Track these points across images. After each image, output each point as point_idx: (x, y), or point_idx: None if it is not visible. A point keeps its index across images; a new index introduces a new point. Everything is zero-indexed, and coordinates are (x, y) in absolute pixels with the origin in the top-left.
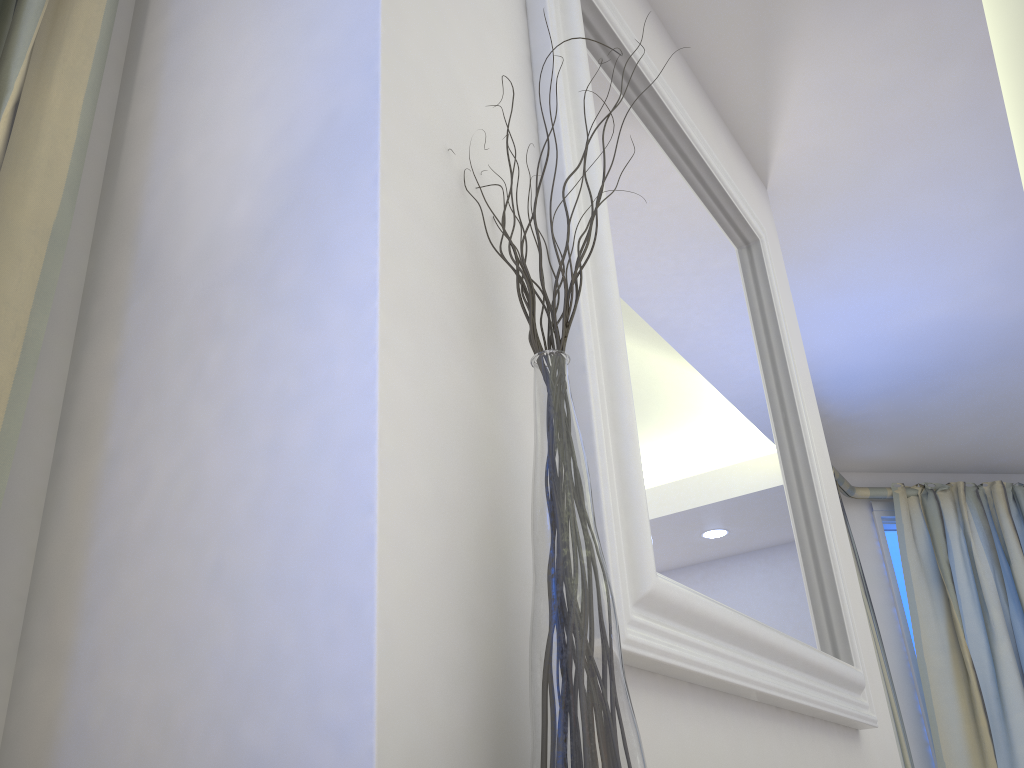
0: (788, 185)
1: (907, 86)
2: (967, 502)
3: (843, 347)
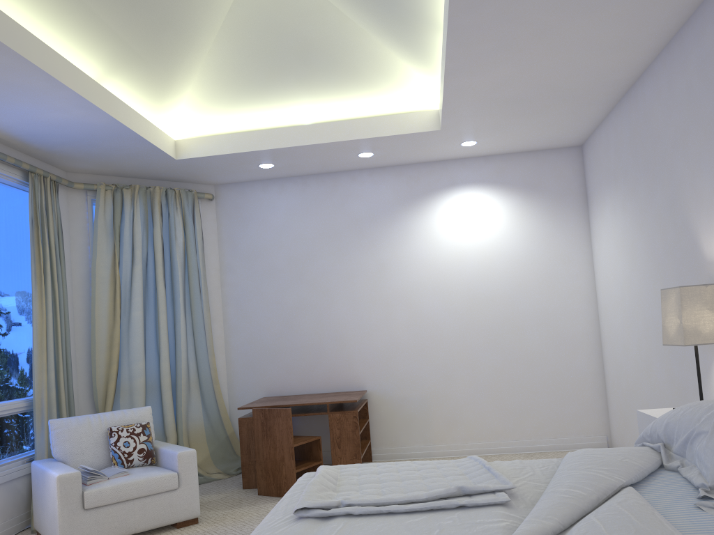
0: None
1: None
2: (139, 196)
3: (19, 123)
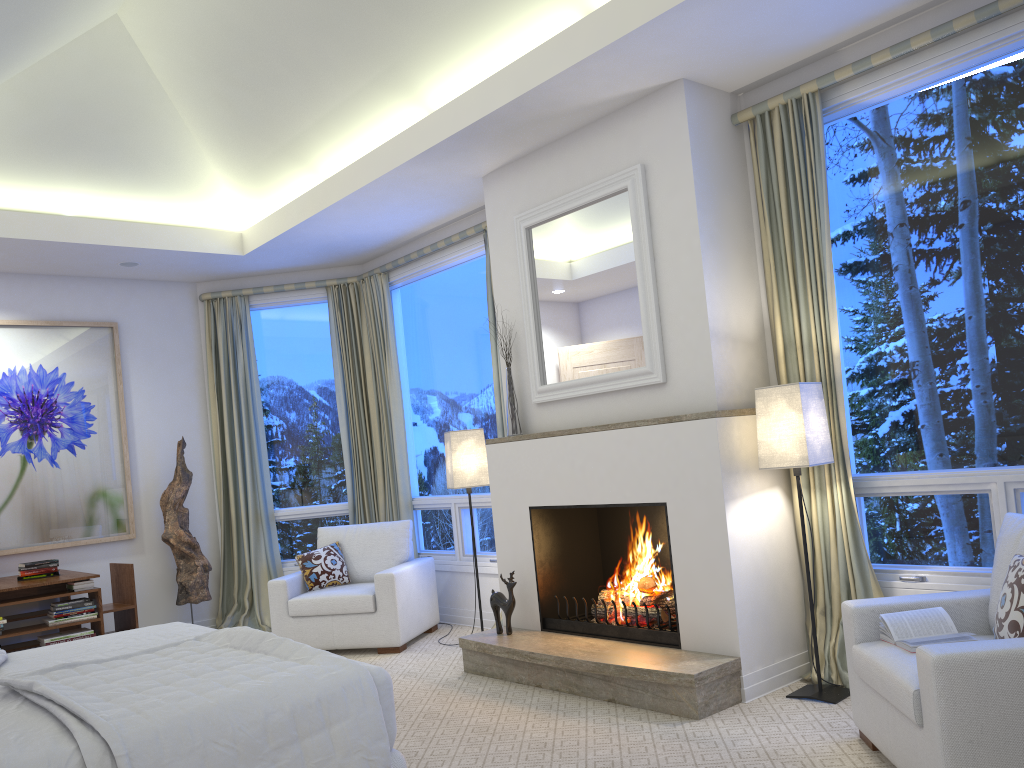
0: (678, 74)
1: (602, 73)
2: None
3: None
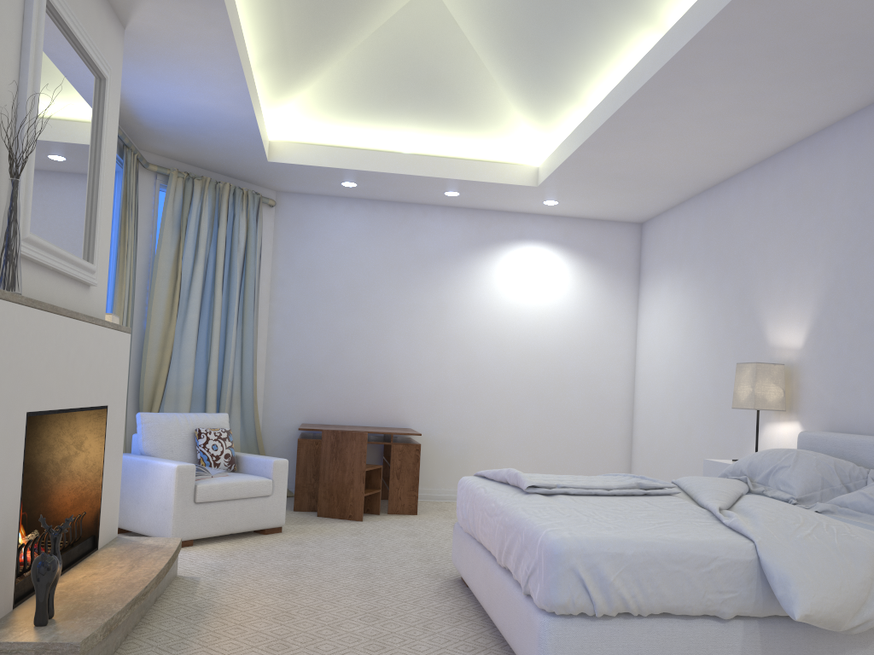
0: (136, 33)
1: (196, 26)
2: (209, 189)
3: (155, 99)
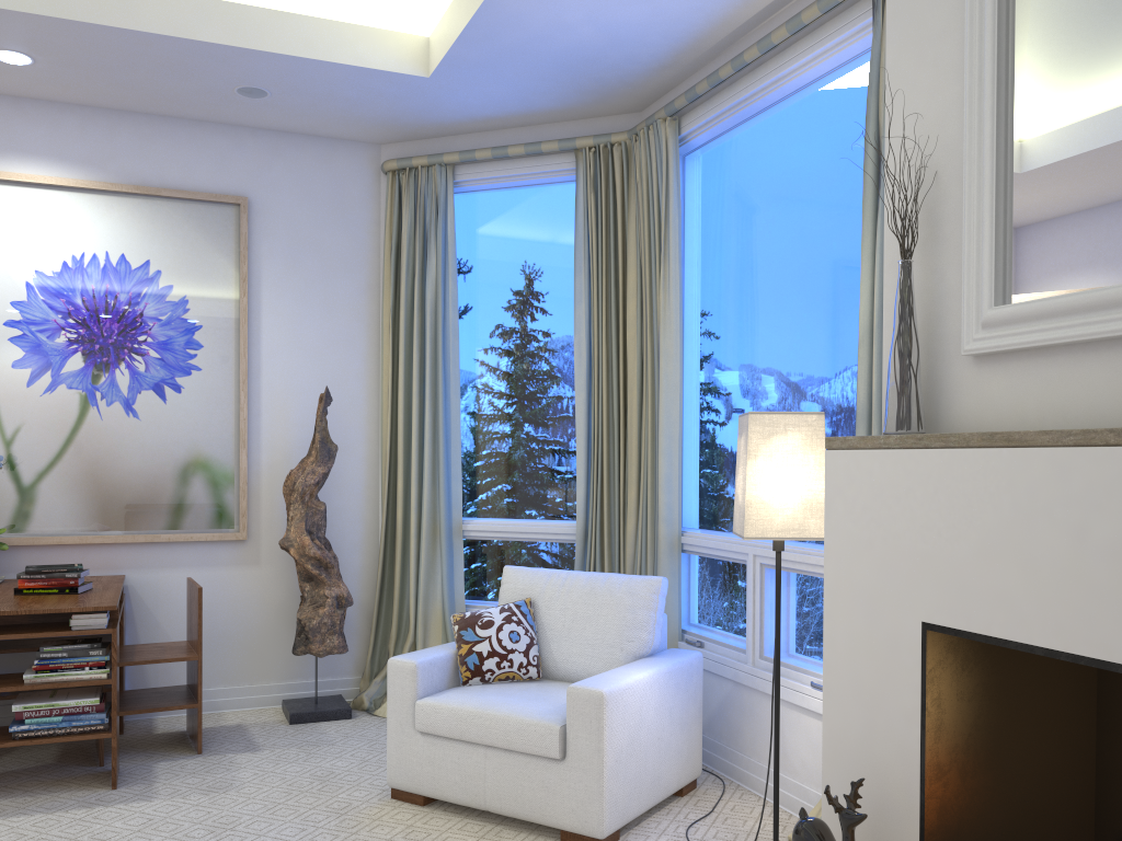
0: None
1: None
2: None
3: None
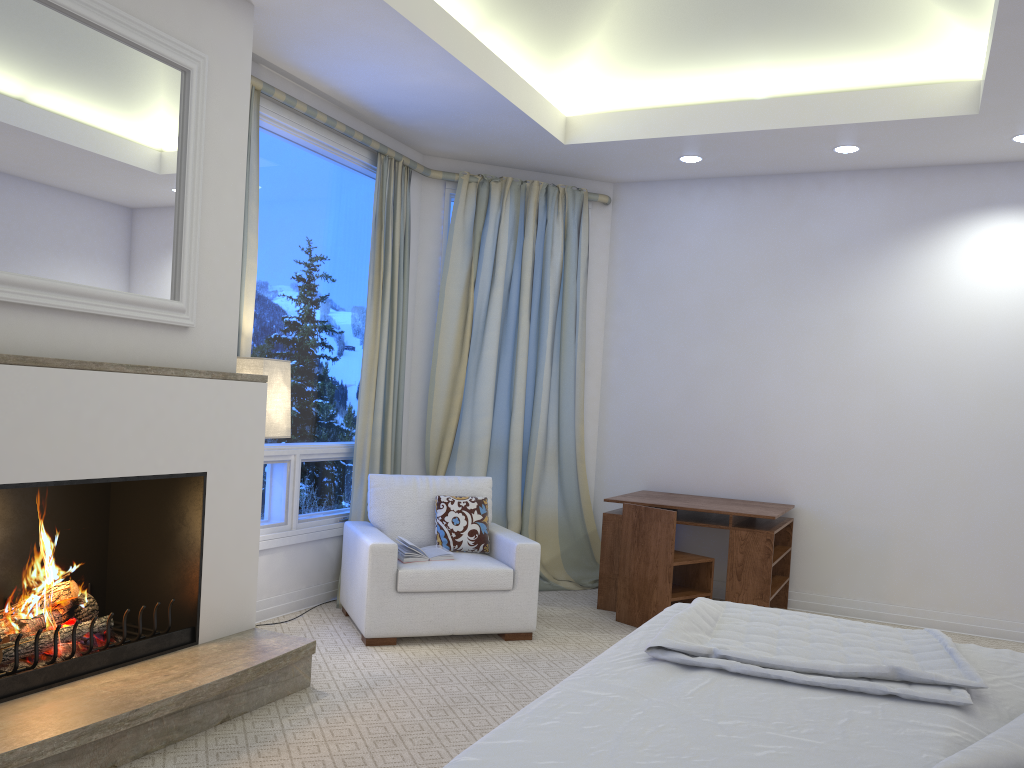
0: (267, 6)
1: None
2: (510, 193)
3: (372, 89)
